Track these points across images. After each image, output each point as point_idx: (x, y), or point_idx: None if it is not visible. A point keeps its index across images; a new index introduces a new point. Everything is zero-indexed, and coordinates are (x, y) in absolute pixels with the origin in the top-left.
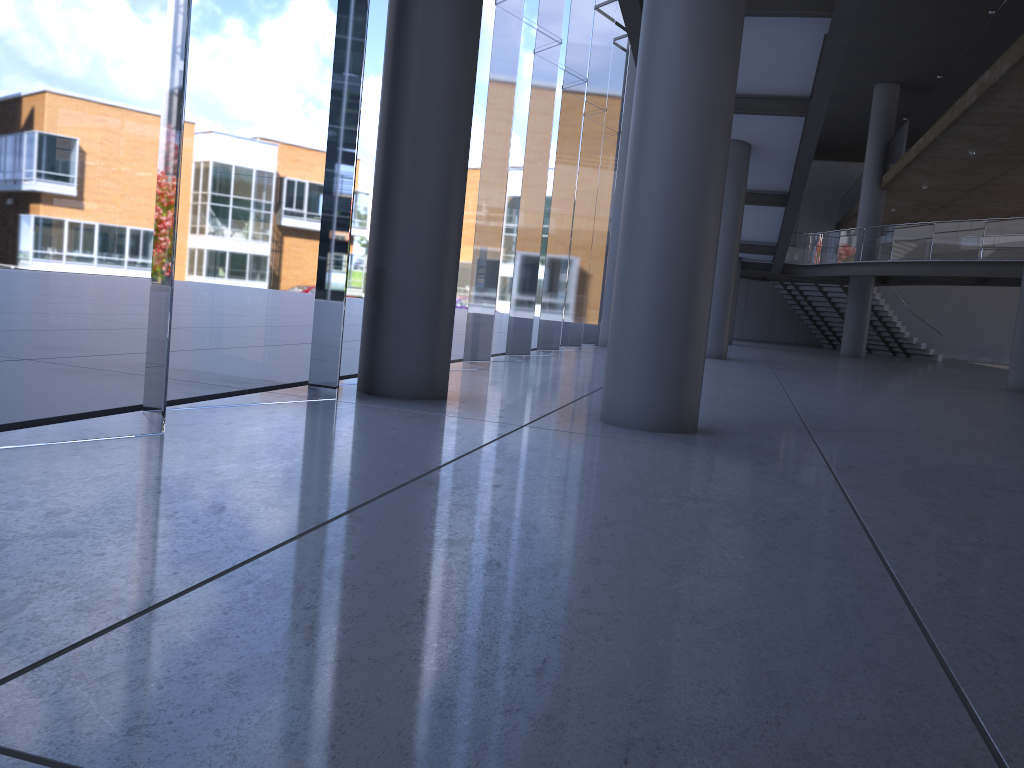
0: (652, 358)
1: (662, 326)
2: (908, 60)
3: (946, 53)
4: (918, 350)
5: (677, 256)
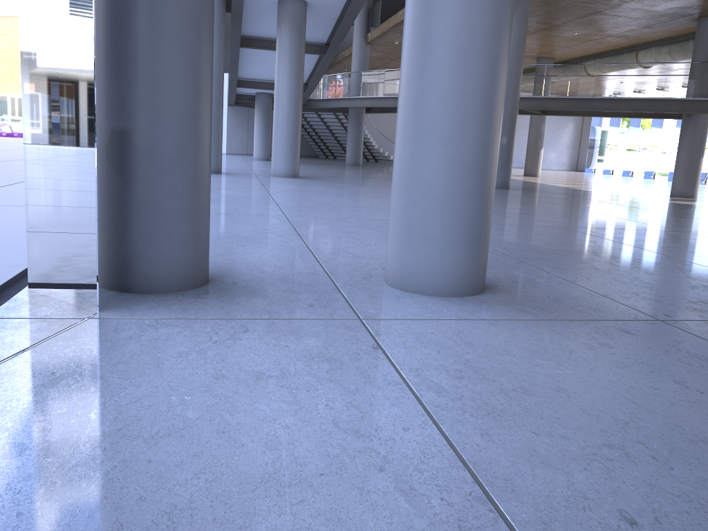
0: (460, 221)
1: (470, 186)
2: None
3: None
4: (383, 157)
5: (484, 110)
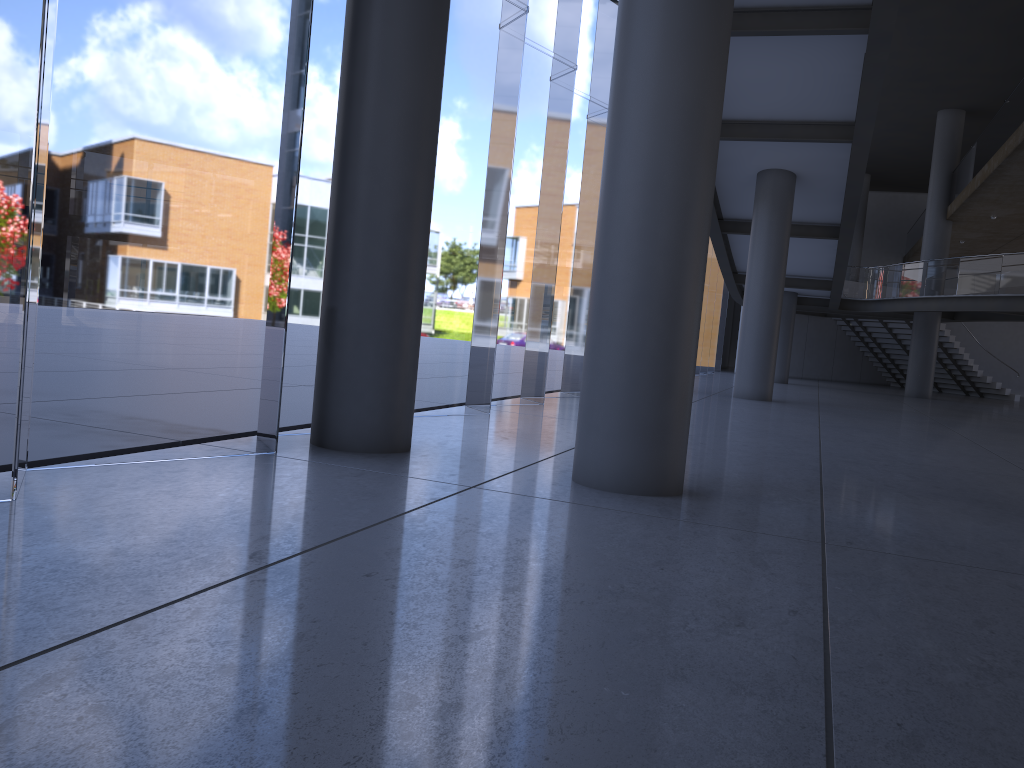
0: (625, 409)
1: (636, 373)
2: (972, 84)
3: (1013, 76)
4: (993, 390)
5: (653, 293)
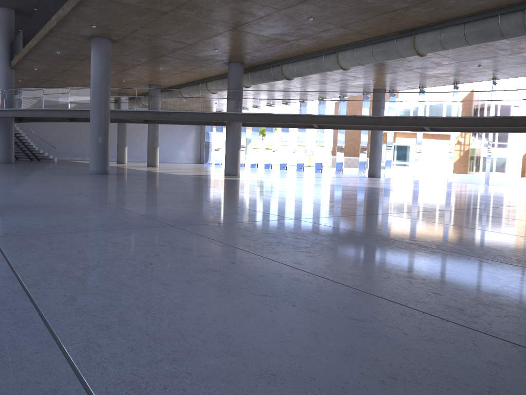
0: None
1: None
2: None
3: None
4: (44, 156)
5: None
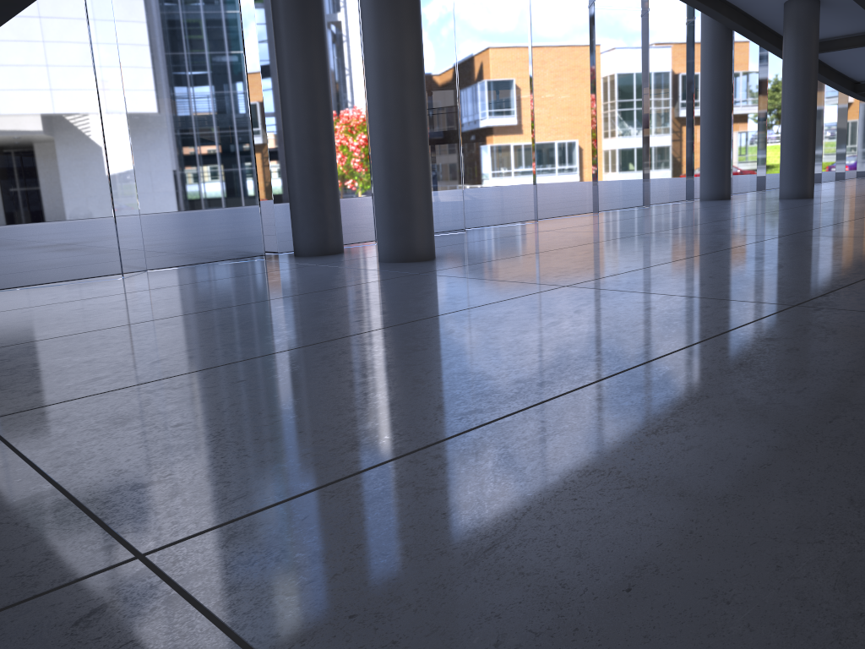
0: (382, 220)
1: (383, 201)
2: None
3: None
4: None
5: (384, 159)
